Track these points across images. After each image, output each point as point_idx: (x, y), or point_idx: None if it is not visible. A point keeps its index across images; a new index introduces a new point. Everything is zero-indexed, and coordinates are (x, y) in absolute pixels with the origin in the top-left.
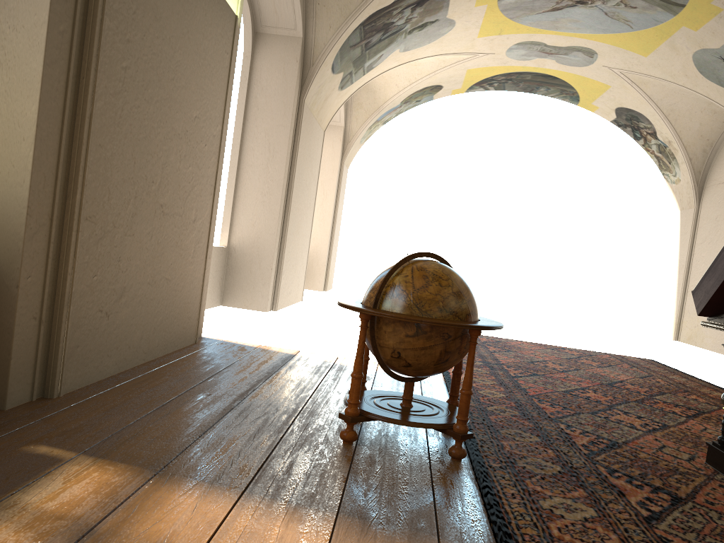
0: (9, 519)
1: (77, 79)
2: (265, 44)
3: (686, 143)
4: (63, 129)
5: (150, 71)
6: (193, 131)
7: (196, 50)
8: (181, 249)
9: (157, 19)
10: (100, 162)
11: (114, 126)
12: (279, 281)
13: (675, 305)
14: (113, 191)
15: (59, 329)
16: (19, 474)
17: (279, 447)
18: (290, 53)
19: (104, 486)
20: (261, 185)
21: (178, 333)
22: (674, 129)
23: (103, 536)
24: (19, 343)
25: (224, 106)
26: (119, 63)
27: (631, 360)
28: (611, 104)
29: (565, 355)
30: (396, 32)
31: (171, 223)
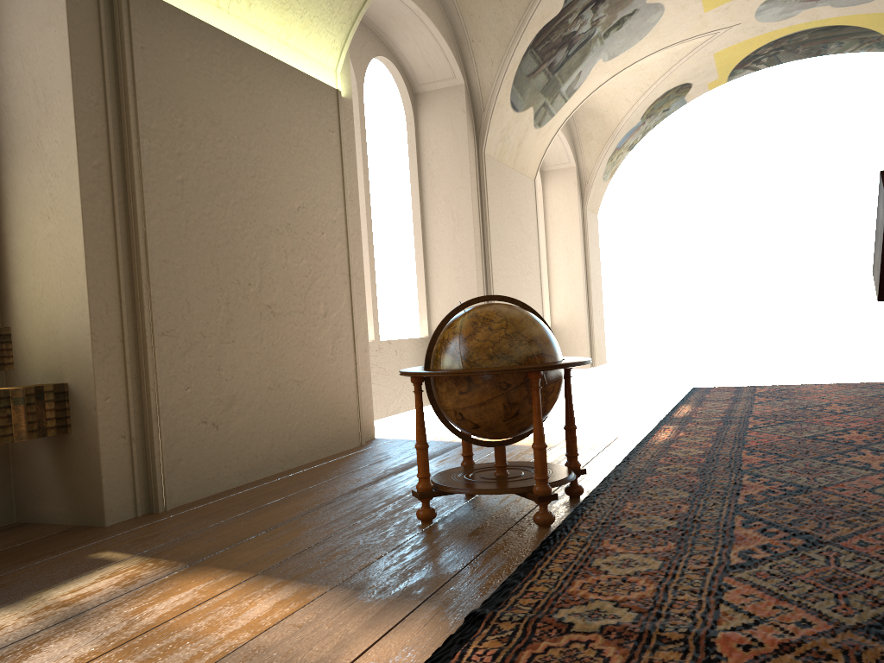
0: (24, 608)
1: (126, 204)
2: (427, 103)
3: None
4: (118, 254)
5: (217, 175)
6: (298, 222)
7: (283, 139)
8: (311, 347)
9: (215, 123)
10: (169, 276)
11: (179, 239)
12: None
13: None
14: (194, 302)
15: (152, 445)
16: (66, 575)
17: (341, 533)
18: (455, 105)
19: (129, 579)
20: (452, 260)
21: (330, 436)
22: None
23: (87, 616)
24: (109, 462)
25: (342, 187)
26: (171, 178)
27: None
28: None
29: (875, 393)
30: (587, 41)
31: (288, 322)
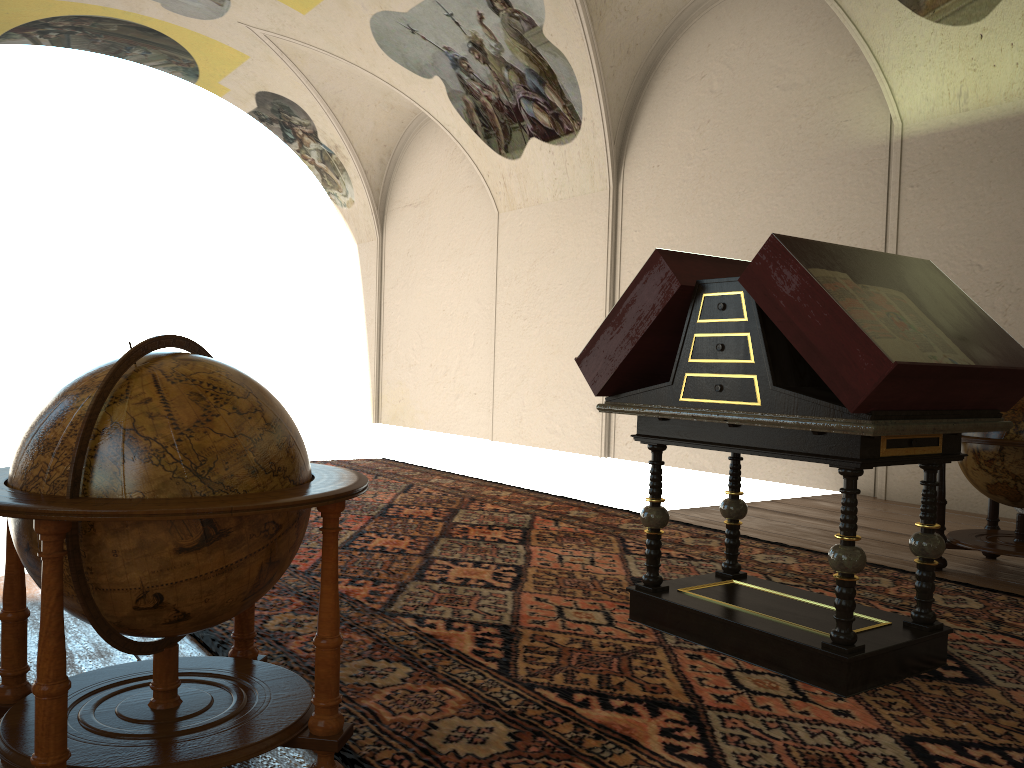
0: None
1: None
2: None
3: (360, 149)
4: None
5: None
6: None
7: None
8: None
9: None
10: None
11: None
12: None
13: (369, 374)
14: None
15: None
16: None
17: None
18: None
19: None
20: None
21: None
22: (343, 128)
23: None
24: None
25: None
26: None
27: (364, 466)
28: (249, 86)
29: None
30: None
31: None
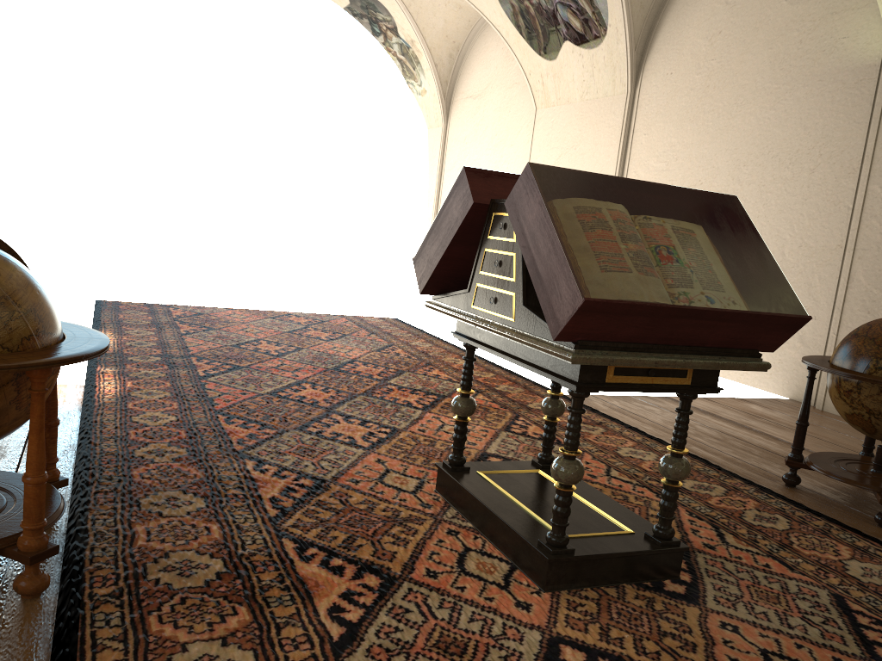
0: None
1: None
2: None
3: (431, 44)
4: None
5: None
6: None
7: None
8: None
9: None
10: None
11: None
12: None
13: None
14: None
15: None
16: None
17: None
18: None
19: None
20: None
21: None
22: (417, 25)
23: None
24: None
25: None
26: None
27: (371, 324)
28: None
29: (289, 327)
30: None
31: None
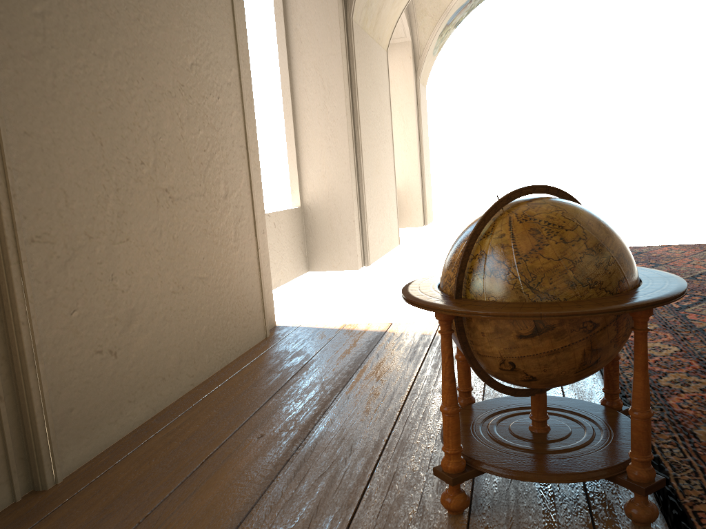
0: None
1: None
2: None
3: None
4: None
5: (91, 12)
6: (192, 83)
7: None
8: (214, 235)
9: None
10: (34, 156)
11: (45, 101)
12: (366, 232)
13: None
14: (72, 191)
15: (29, 400)
16: None
17: None
18: None
19: None
20: (323, 129)
21: (237, 335)
22: None
23: None
24: None
25: (235, 43)
26: (26, 8)
27: None
28: None
29: None
30: None
31: (189, 208)
